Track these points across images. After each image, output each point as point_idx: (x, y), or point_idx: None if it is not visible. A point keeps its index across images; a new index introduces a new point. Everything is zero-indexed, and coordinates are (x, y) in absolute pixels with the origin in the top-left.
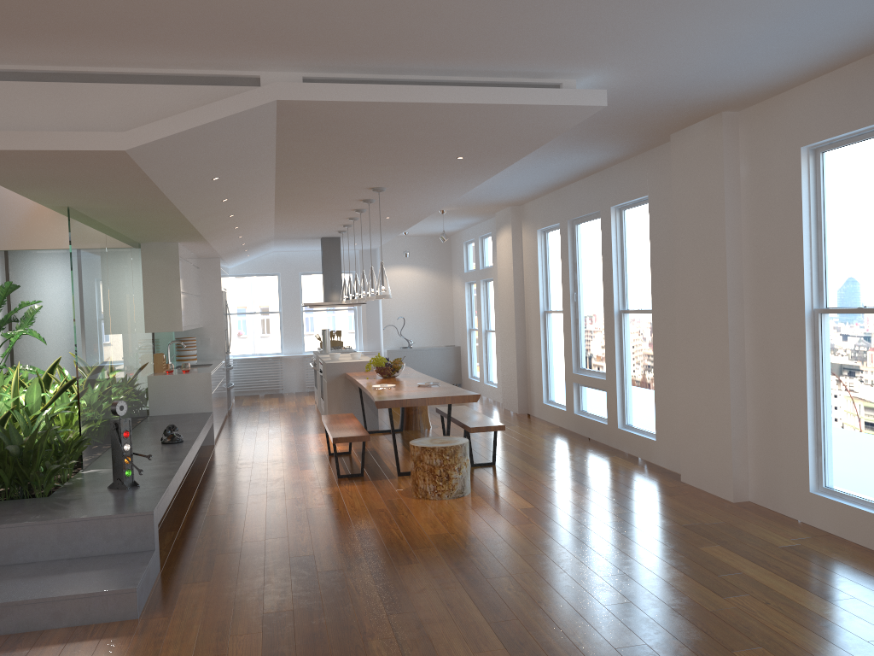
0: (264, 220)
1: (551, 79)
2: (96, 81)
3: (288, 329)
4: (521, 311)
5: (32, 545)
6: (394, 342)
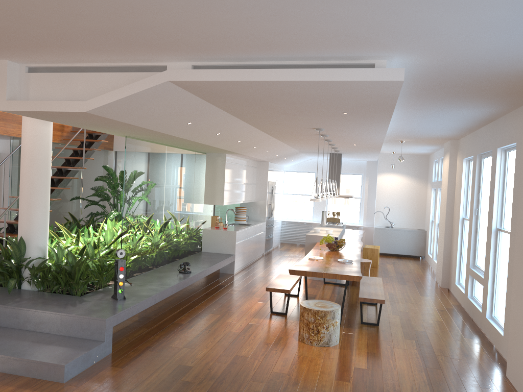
0: (274, 143)
1: (366, 60)
2: (83, 71)
3: (317, 206)
4: (451, 215)
5: (49, 324)
6: (382, 223)
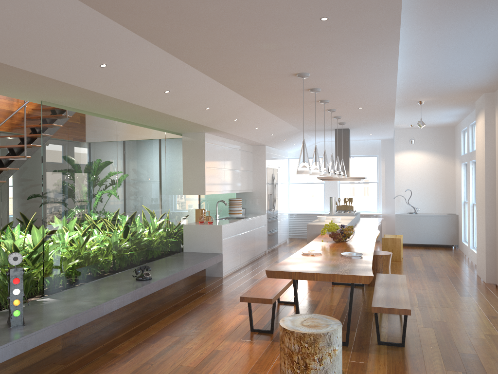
0: (260, 114)
1: None
2: None
3: (328, 195)
4: (492, 189)
5: None
6: (404, 209)
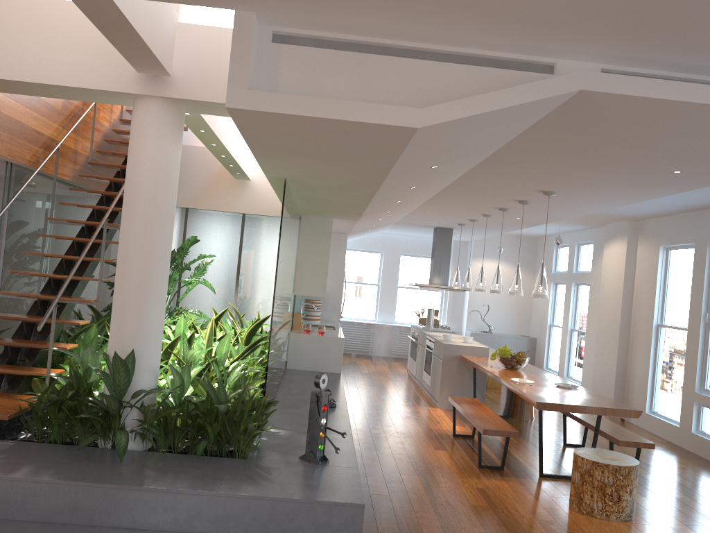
0: (409, 208)
1: None
2: (389, 55)
3: (383, 300)
4: (627, 320)
5: (244, 519)
6: (476, 326)
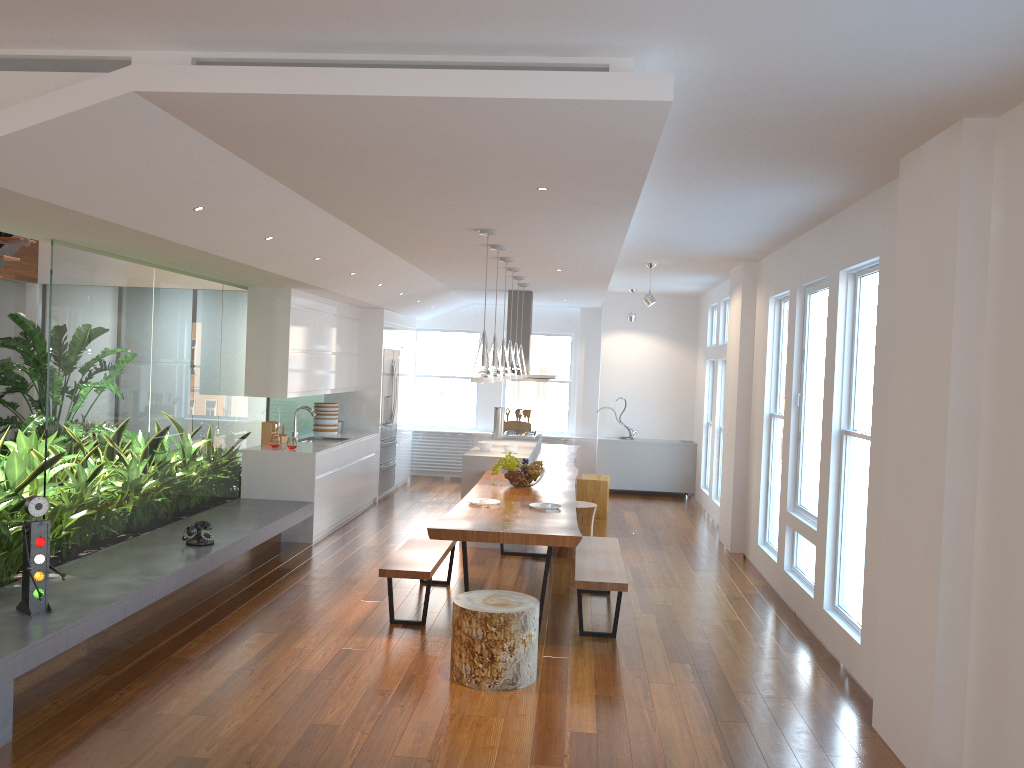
0: (394, 266)
1: (590, 58)
2: None
3: (485, 400)
4: (747, 409)
5: None
6: (612, 430)
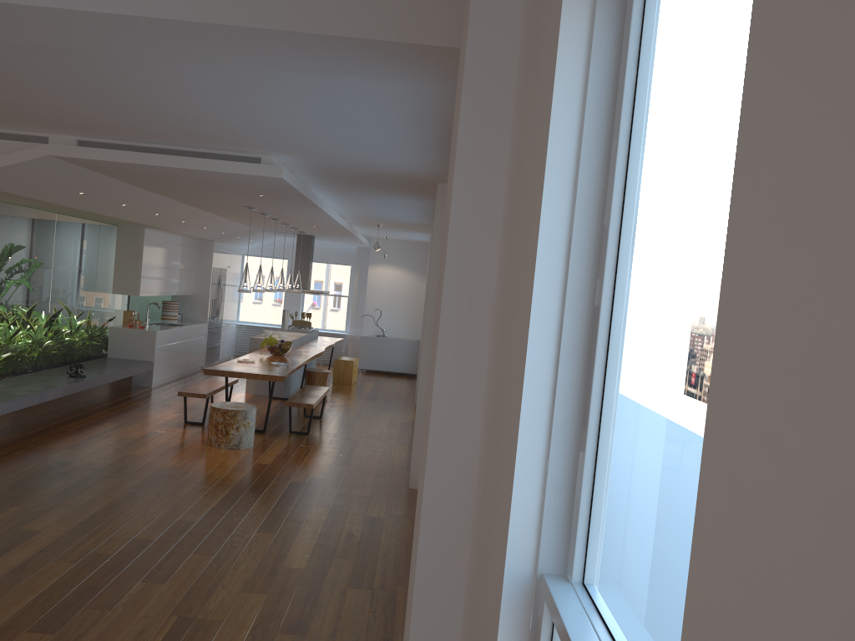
0: (211, 218)
1: (253, 154)
2: None
3: (289, 306)
4: None
5: None
6: (372, 330)
